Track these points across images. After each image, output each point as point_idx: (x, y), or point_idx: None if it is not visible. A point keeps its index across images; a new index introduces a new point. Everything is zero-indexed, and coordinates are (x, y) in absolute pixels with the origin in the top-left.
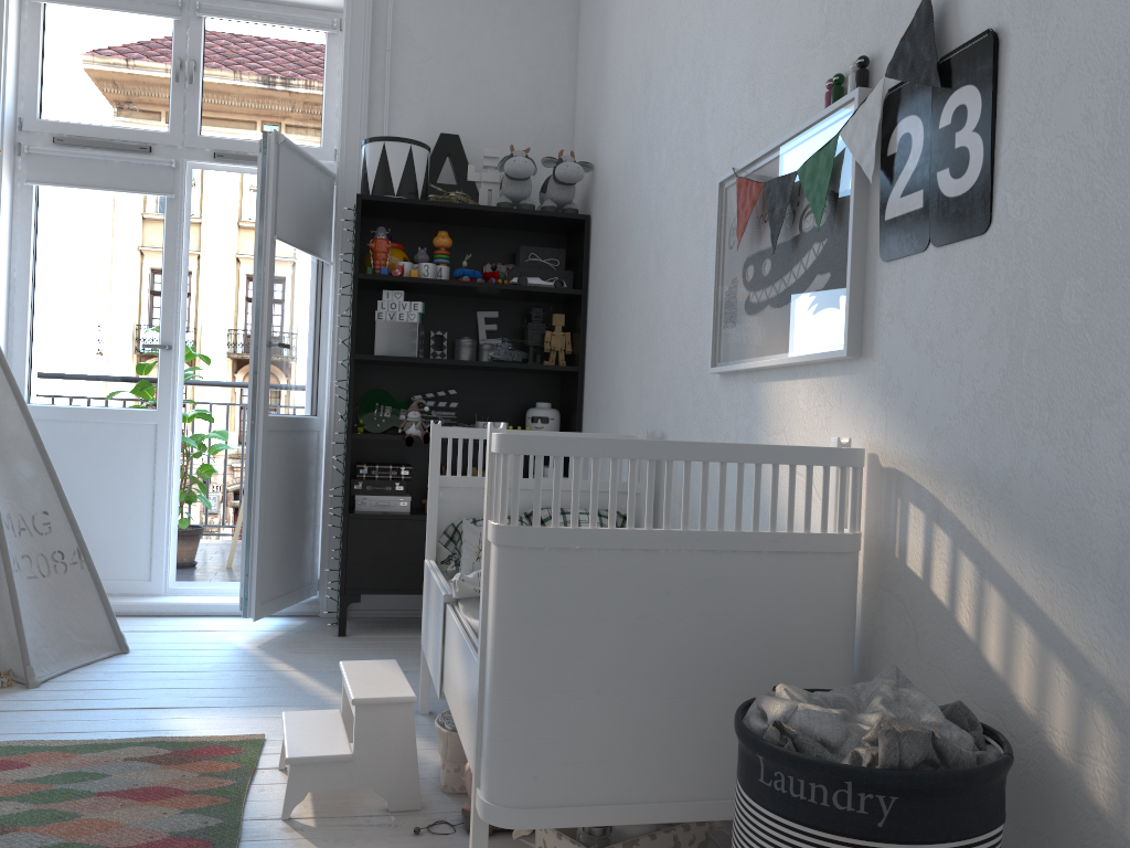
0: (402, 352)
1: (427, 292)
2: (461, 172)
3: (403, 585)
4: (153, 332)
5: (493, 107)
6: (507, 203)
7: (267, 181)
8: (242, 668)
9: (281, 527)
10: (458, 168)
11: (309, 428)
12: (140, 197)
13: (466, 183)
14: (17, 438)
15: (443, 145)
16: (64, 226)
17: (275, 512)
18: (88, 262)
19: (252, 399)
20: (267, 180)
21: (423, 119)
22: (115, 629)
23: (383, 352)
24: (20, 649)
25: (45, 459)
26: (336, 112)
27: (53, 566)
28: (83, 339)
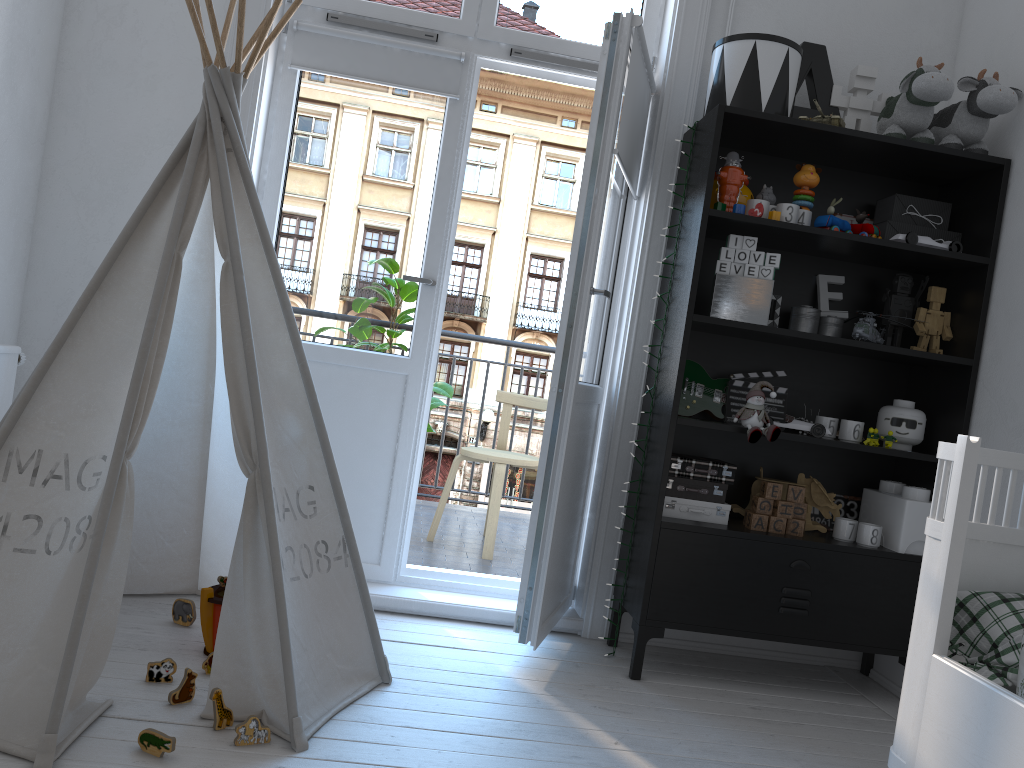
0: (747, 318)
1: (766, 243)
2: (823, 94)
3: (718, 622)
4: (415, 263)
5: (860, 17)
6: (900, 135)
7: (612, 77)
8: (555, 737)
9: (564, 525)
10: (820, 88)
11: (595, 401)
12: (418, 95)
13: (827, 109)
14: (285, 384)
15: (804, 57)
16: (326, 124)
17: (563, 507)
18: (350, 169)
19: (561, 360)
20: (612, 75)
21: (772, 25)
22: (377, 651)
23: (722, 315)
24: (285, 691)
25: (316, 416)
26: (658, 10)
27: (316, 562)
28: (333, 263)
